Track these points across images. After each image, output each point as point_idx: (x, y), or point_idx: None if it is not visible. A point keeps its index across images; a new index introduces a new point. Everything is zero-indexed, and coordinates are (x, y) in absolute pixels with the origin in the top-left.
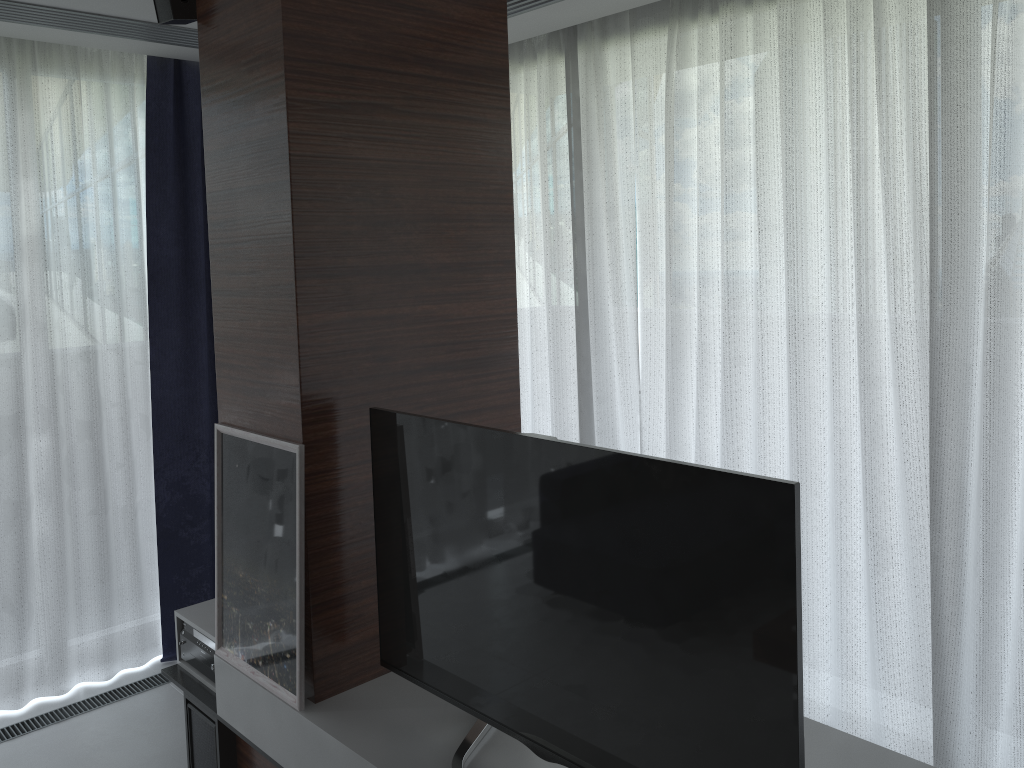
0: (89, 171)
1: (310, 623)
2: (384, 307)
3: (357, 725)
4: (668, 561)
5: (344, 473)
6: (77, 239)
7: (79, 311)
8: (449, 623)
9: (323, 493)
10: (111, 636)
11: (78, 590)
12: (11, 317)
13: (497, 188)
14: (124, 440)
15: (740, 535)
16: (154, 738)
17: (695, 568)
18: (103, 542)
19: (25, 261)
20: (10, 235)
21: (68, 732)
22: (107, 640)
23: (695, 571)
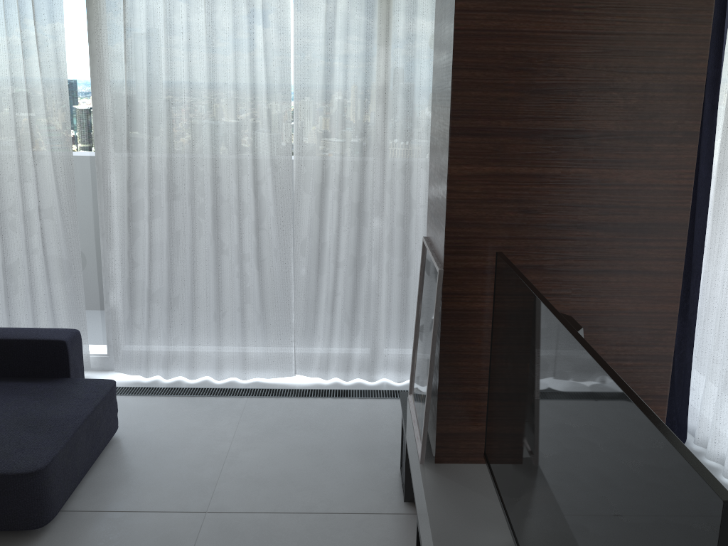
0: (420, 41)
1: (437, 404)
2: (534, 166)
3: (446, 494)
4: (619, 505)
5: (478, 299)
6: (405, 89)
7: (402, 139)
8: (510, 452)
9: (457, 310)
10: (403, 356)
11: (388, 321)
12: (360, 140)
13: (686, 57)
14: (424, 231)
15: (671, 523)
16: (399, 432)
17: (635, 529)
18: (403, 295)
19: (373, 103)
20: (364, 85)
21: (361, 406)
22: (400, 358)
23: (634, 532)
